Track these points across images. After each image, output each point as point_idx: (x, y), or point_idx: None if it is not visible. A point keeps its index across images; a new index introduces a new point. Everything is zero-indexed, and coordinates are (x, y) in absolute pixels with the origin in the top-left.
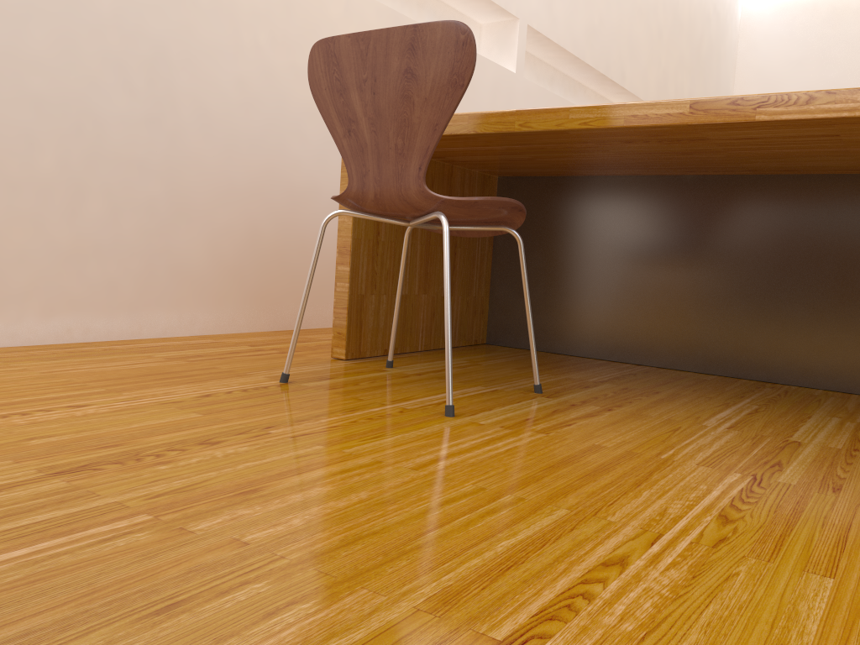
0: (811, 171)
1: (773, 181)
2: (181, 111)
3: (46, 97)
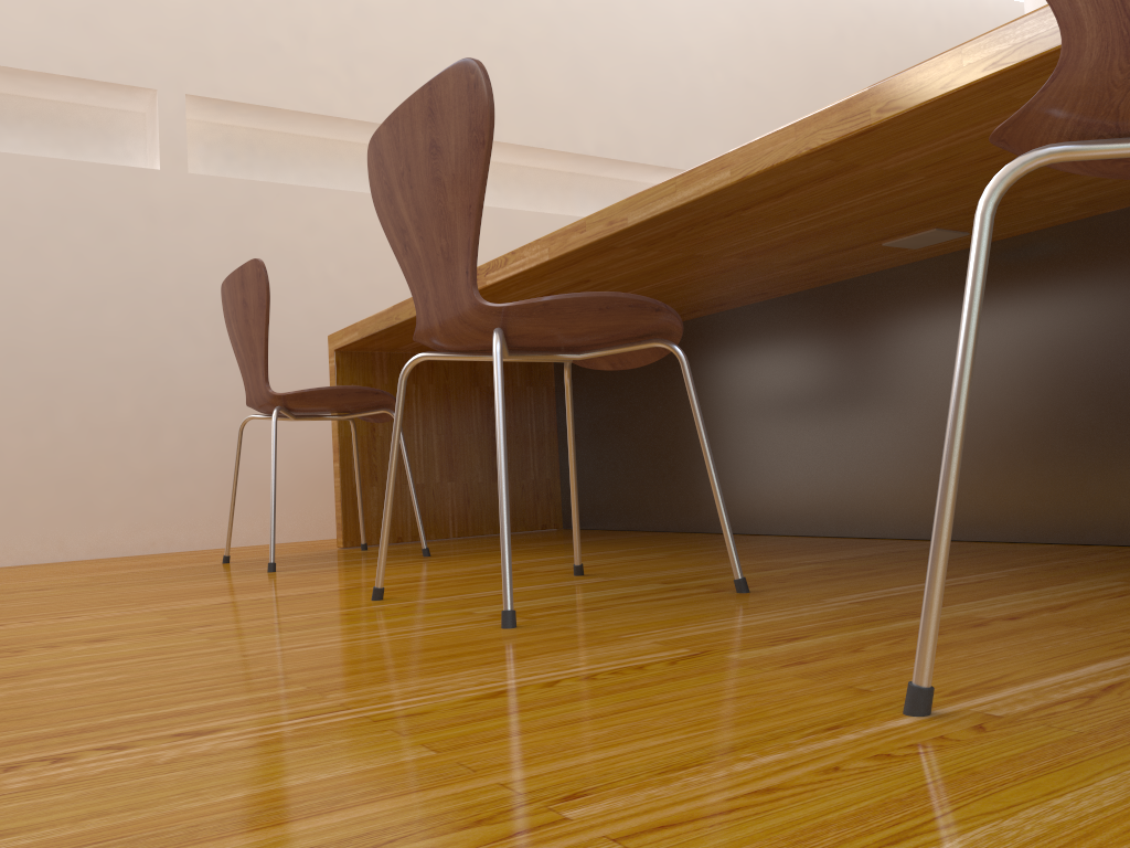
0: (742, 301)
1: (730, 317)
2: None
3: (122, 359)
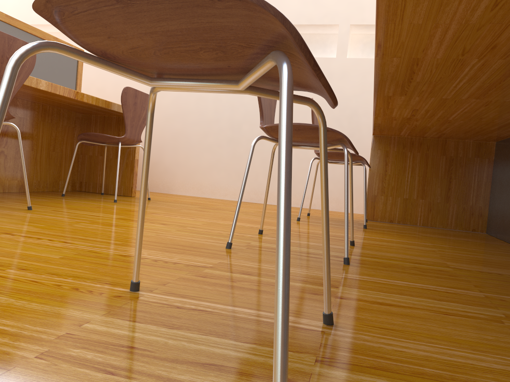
0: None
1: None
2: (362, 131)
3: None
